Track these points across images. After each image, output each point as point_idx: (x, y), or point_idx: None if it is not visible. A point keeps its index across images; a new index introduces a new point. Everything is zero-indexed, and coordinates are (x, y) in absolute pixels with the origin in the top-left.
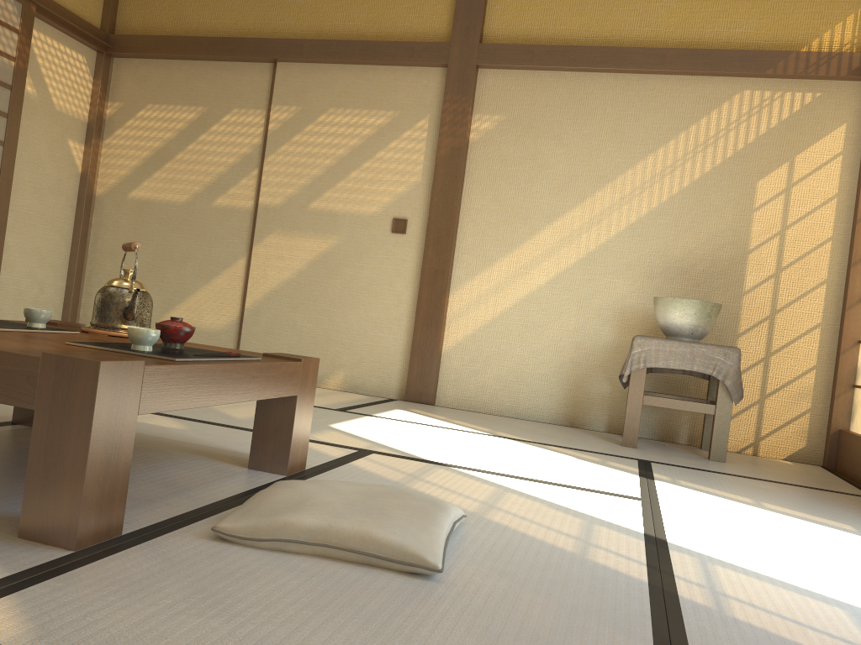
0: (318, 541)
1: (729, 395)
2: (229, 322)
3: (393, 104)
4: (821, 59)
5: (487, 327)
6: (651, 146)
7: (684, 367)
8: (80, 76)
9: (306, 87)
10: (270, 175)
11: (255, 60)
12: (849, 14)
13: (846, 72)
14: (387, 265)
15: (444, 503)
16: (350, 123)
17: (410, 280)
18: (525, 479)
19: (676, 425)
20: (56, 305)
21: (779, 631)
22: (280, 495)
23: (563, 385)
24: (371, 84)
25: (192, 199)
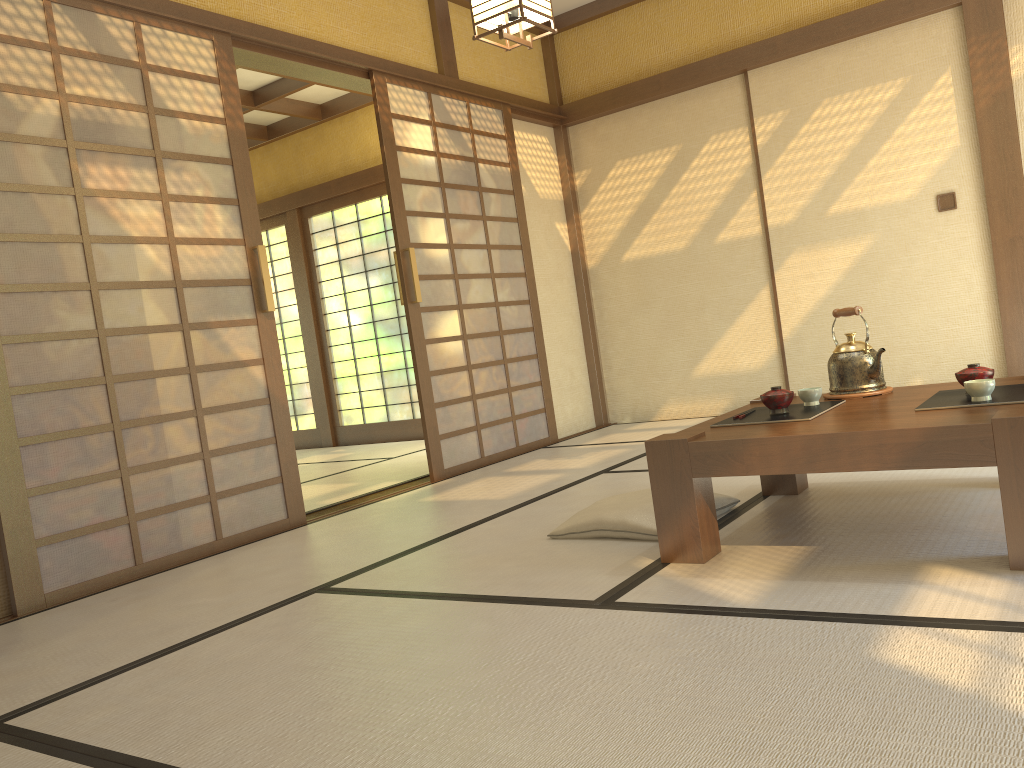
0: None
1: None
2: (768, 357)
3: (900, 70)
4: None
5: None
6: None
7: None
8: (547, 157)
9: (788, 87)
10: (772, 193)
11: (721, 78)
12: None
13: None
14: (942, 250)
15: None
16: (852, 108)
17: (977, 258)
18: None
19: None
20: (585, 386)
21: None
22: None
23: None
24: (866, 57)
25: (690, 243)
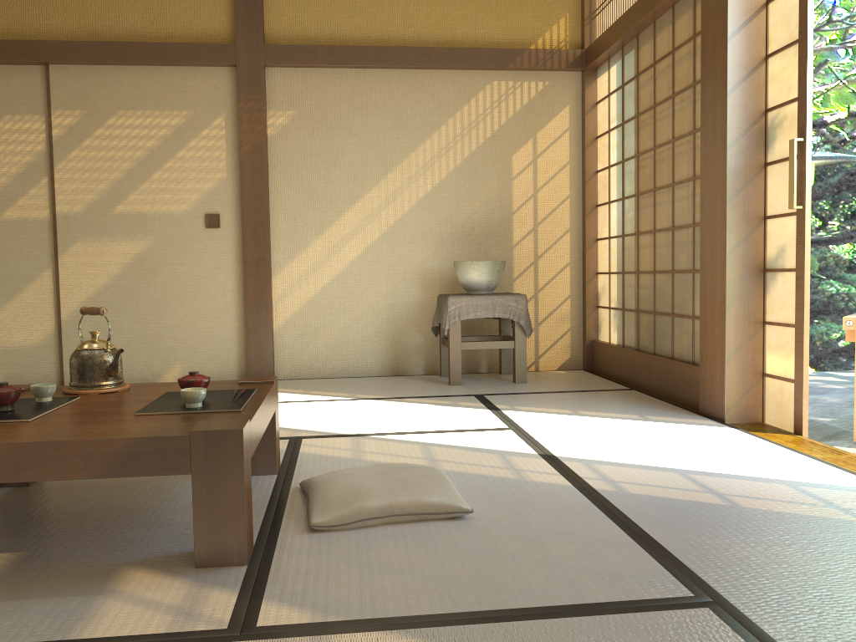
0: (386, 514)
1: (523, 332)
2: (46, 335)
3: (185, 104)
4: (547, 55)
5: (311, 303)
6: (427, 132)
7: (488, 315)
8: None
9: (88, 90)
10: (64, 183)
11: (22, 63)
12: (561, 18)
13: (565, 65)
14: (206, 259)
15: (434, 467)
16: (143, 125)
17: (232, 270)
18: (426, 432)
19: (477, 358)
20: None
21: (657, 494)
22: (336, 490)
23: (384, 342)
24: (159, 85)
25: None
